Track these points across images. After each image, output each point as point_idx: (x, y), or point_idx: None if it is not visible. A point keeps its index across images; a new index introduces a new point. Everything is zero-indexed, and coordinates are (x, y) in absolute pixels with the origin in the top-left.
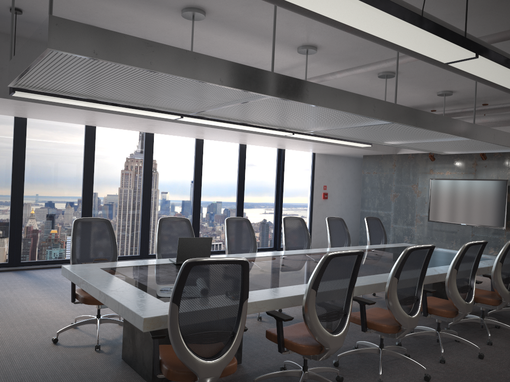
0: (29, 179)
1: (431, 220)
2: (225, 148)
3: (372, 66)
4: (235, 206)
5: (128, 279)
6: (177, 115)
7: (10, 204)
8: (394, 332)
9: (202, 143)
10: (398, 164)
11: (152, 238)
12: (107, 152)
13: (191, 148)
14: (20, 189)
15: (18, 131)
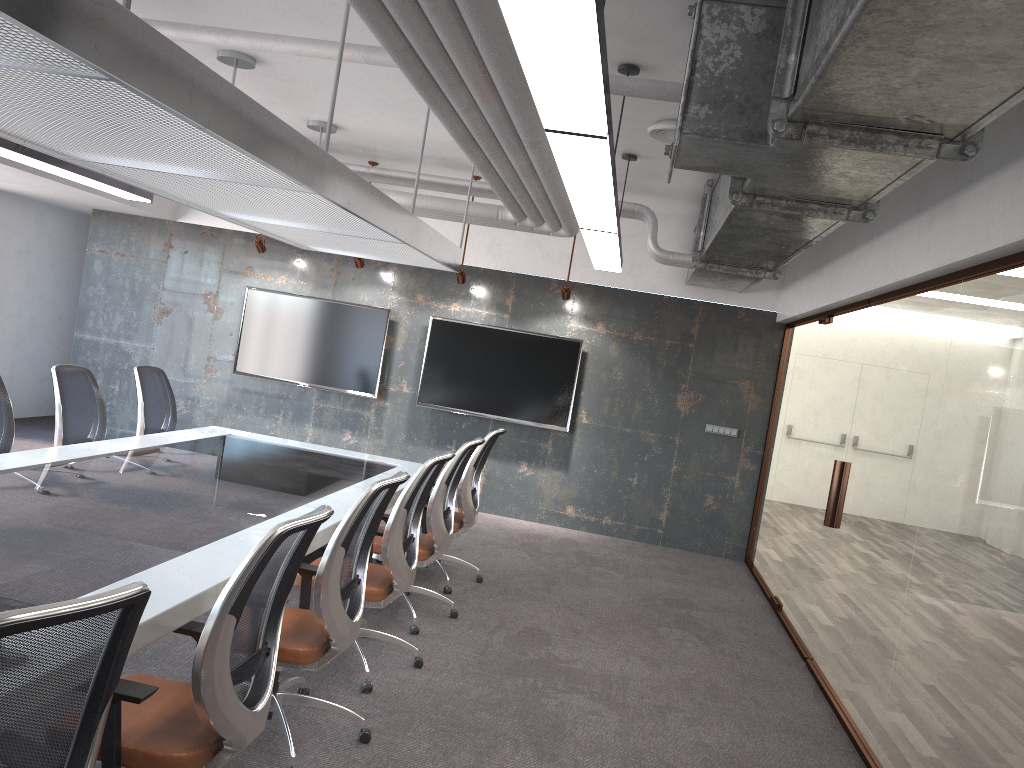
0: None
1: (240, 370)
2: None
3: (243, 39)
4: None
5: None
6: None
7: None
8: (319, 659)
9: None
10: (179, 244)
11: None
12: None
13: None
14: None
15: None
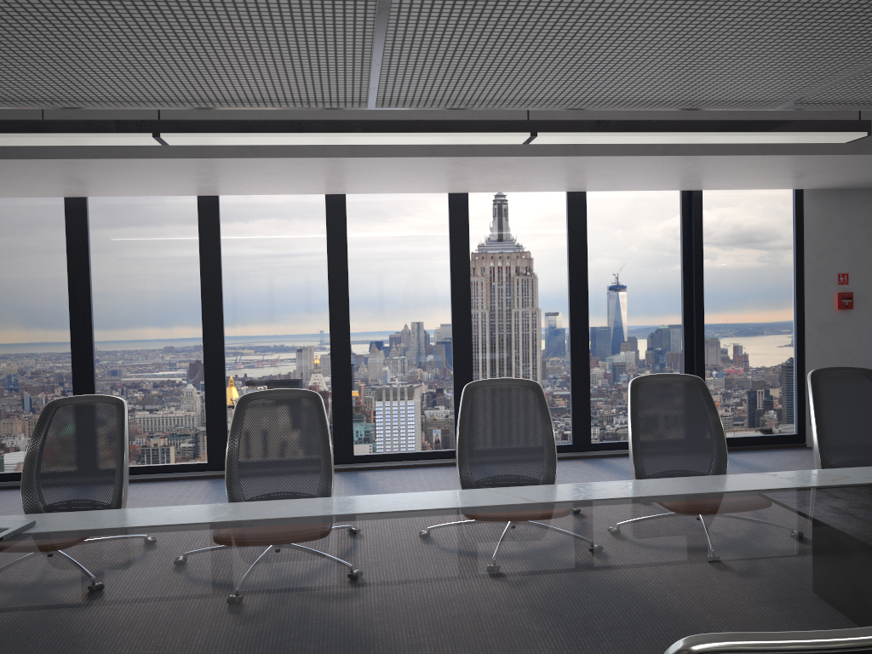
0: (100, 312)
1: None
2: (527, 208)
3: None
4: (567, 342)
5: None
6: (141, 132)
7: (71, 361)
8: None
9: (466, 202)
10: None
11: (359, 421)
12: (247, 247)
13: (440, 217)
14: (85, 332)
15: (73, 224)
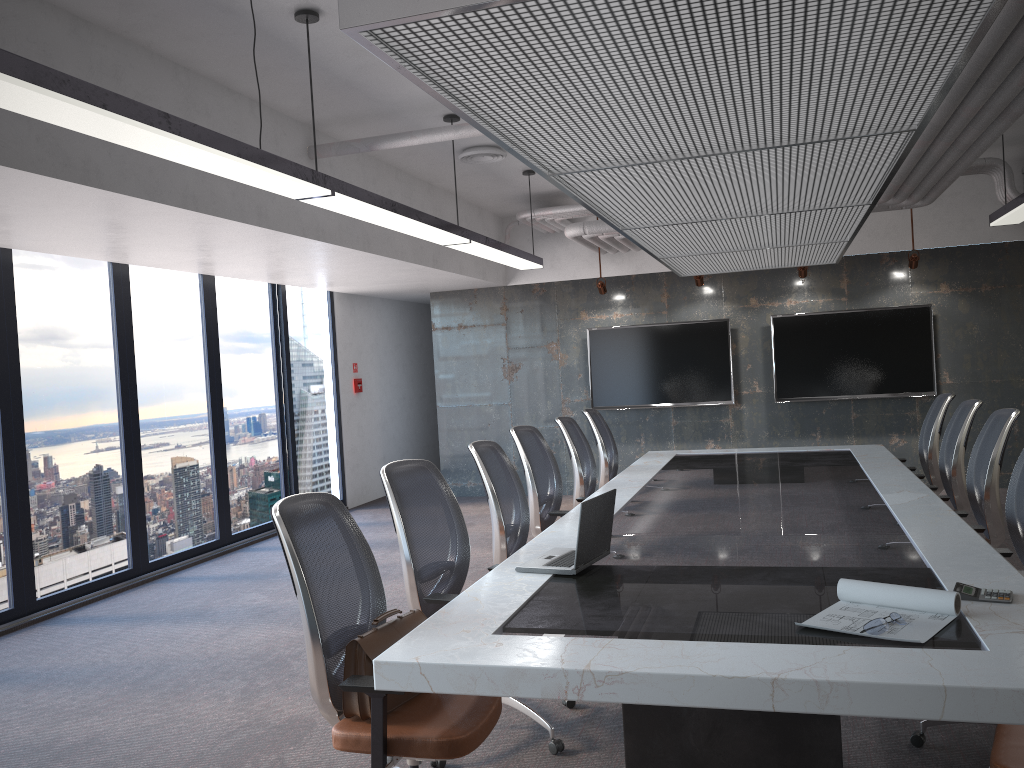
0: None
1: (597, 406)
2: (174, 289)
3: None
4: (210, 432)
5: (673, 635)
6: (325, 188)
7: None
8: None
9: (128, 277)
10: (513, 305)
11: (39, 554)
12: None
13: (105, 291)
14: None
15: None
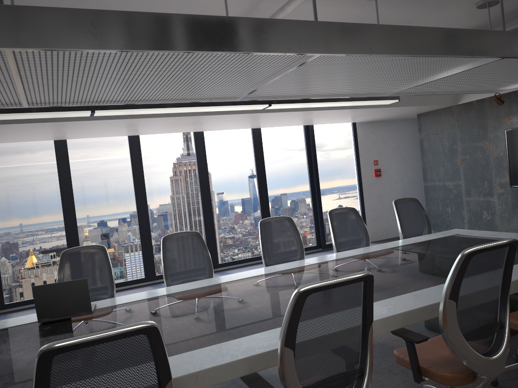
0: None
1: (513, 185)
2: (233, 137)
3: None
4: (258, 204)
5: None
6: (85, 110)
7: None
8: None
9: (203, 136)
10: (461, 117)
11: (157, 257)
12: (86, 167)
13: (190, 144)
14: None
15: None
